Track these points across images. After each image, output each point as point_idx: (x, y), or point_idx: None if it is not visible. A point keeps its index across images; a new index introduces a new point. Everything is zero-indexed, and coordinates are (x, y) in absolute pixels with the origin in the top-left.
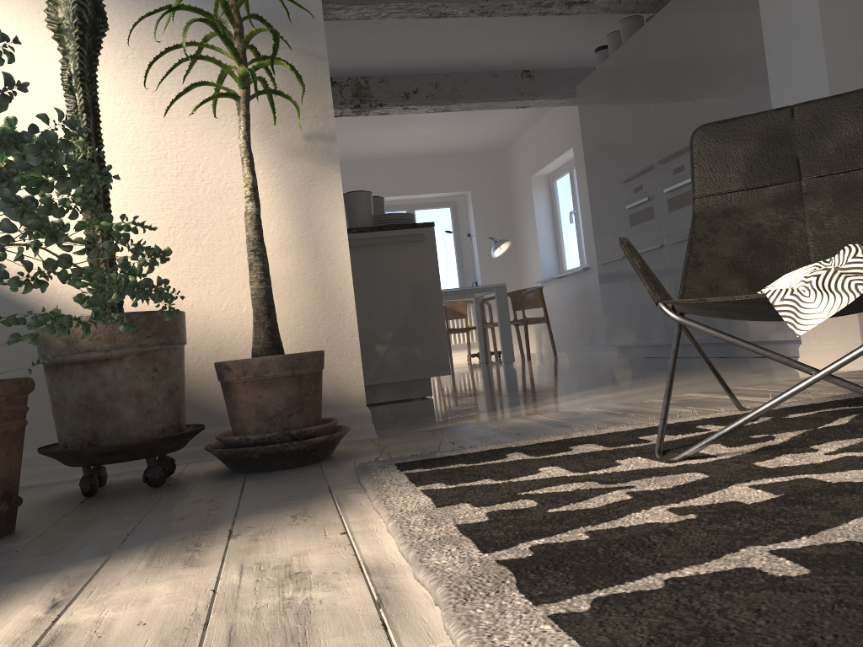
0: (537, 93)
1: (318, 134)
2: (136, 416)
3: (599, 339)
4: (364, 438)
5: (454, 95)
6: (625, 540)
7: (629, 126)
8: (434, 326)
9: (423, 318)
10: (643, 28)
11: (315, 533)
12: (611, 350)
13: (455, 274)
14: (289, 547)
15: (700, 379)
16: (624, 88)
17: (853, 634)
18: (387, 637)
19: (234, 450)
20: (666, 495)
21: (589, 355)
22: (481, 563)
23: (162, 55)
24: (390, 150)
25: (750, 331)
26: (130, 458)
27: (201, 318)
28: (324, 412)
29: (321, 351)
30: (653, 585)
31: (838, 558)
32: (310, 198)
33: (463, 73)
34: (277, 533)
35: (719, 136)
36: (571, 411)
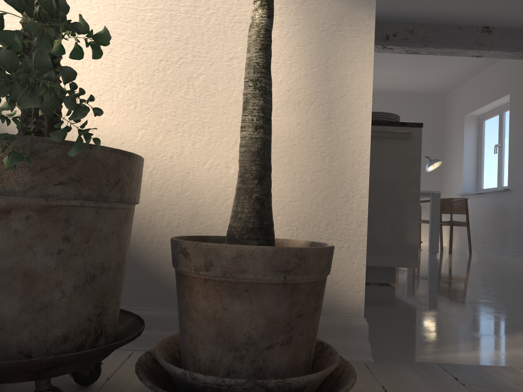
0: (492, 45)
1: None
2: (18, 312)
3: (510, 246)
4: (355, 360)
5: (425, 40)
6: None
7: None
8: (408, 220)
9: (398, 211)
10: None
11: None
12: (521, 258)
13: None
14: None
15: None
16: None
17: None
18: None
19: None
20: None
21: (504, 258)
22: None
23: None
24: None
25: None
26: None
27: (179, 173)
28: None
29: (331, 248)
30: None
31: None
32: (333, 45)
33: (434, 24)
34: None
35: None
36: None
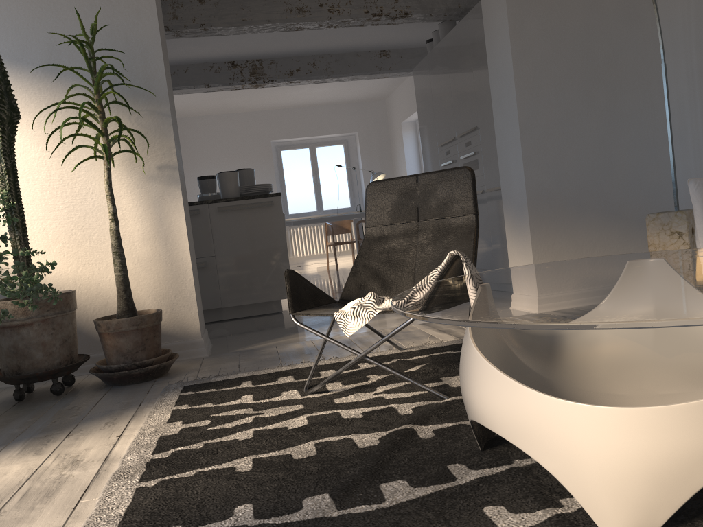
0: (391, 68)
1: (166, 165)
2: (42, 356)
3: None
4: (199, 357)
5: (328, 71)
6: (207, 450)
7: (441, 106)
8: (281, 265)
9: (273, 260)
10: (447, 36)
11: (106, 435)
12: None
13: (347, 196)
14: (87, 444)
15: None
16: (438, 78)
17: (219, 498)
18: (82, 494)
19: (102, 374)
20: (267, 421)
21: None
22: (144, 460)
23: (56, 130)
24: (293, 103)
25: (506, 264)
26: (40, 380)
27: (94, 285)
28: (174, 341)
29: (157, 312)
30: (190, 474)
31: (270, 463)
32: (162, 207)
33: (334, 54)
34: (90, 435)
35: (379, 190)
36: (333, 338)
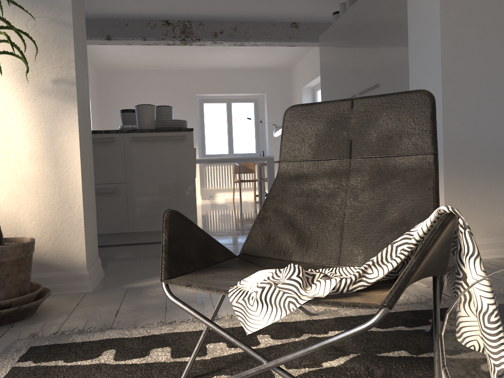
0: (300, 38)
1: (63, 79)
2: None
3: None
4: (82, 292)
5: (246, 36)
6: None
7: (344, 67)
8: (188, 196)
9: (181, 191)
10: (355, 3)
11: None
12: None
13: (254, 144)
14: None
15: None
16: (343, 42)
17: None
18: None
19: None
20: None
21: None
22: None
23: None
24: (216, 65)
25: None
26: None
27: None
28: (56, 272)
29: (25, 243)
30: None
31: None
32: (54, 124)
33: (253, 22)
34: None
35: (301, 116)
36: None
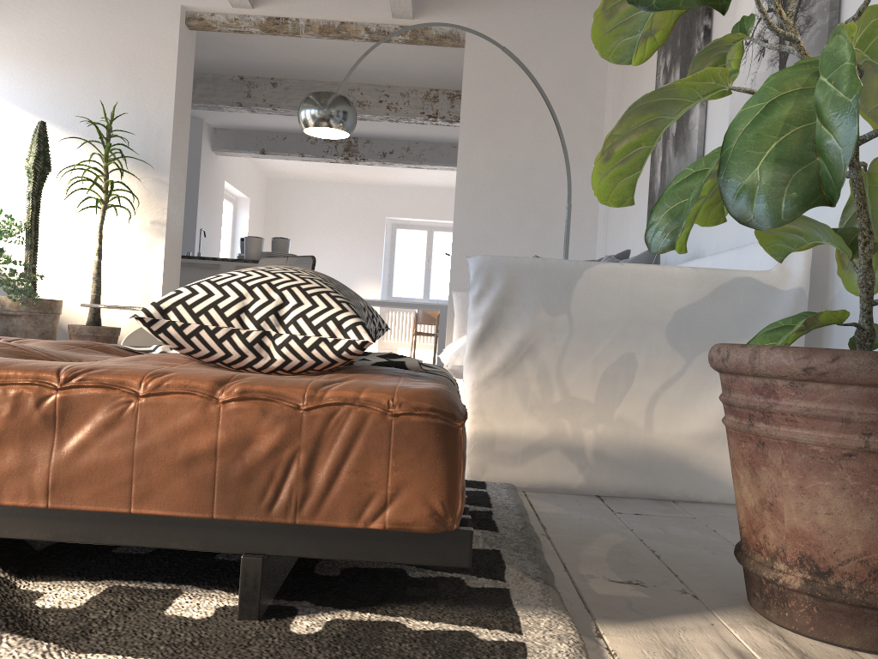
0: None
1: (157, 221)
2: None
3: None
4: None
5: (420, 158)
6: None
7: None
8: None
9: None
10: None
11: None
12: None
13: None
14: None
15: None
16: None
17: None
18: None
19: None
20: None
21: None
22: None
23: (75, 183)
24: (413, 182)
25: None
26: None
27: (87, 302)
28: None
29: (113, 328)
30: None
31: None
32: (148, 252)
33: (430, 142)
34: None
35: (265, 264)
36: None
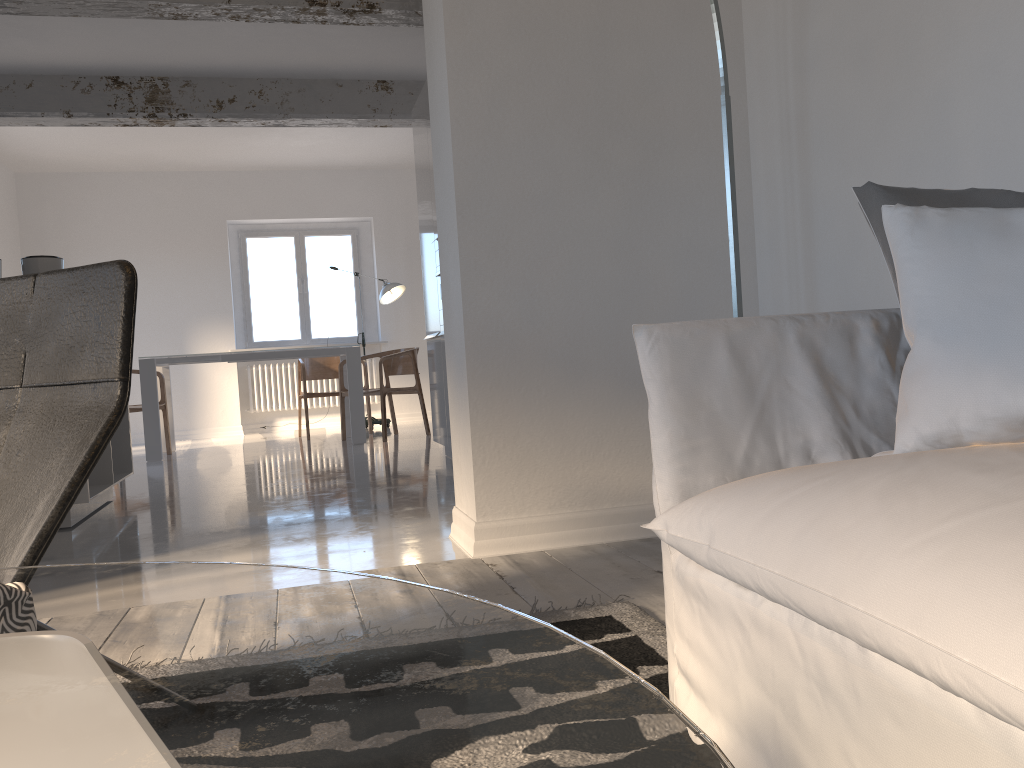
0: (395, 111)
1: None
2: None
3: None
4: None
5: (284, 108)
6: None
7: None
8: None
9: None
10: None
11: None
12: None
13: (353, 318)
14: None
15: (330, 543)
16: None
17: None
18: None
19: None
20: None
21: None
22: None
23: None
24: (264, 162)
25: None
26: None
27: None
28: None
29: None
30: None
31: None
32: None
33: (297, 80)
34: None
35: None
36: None
